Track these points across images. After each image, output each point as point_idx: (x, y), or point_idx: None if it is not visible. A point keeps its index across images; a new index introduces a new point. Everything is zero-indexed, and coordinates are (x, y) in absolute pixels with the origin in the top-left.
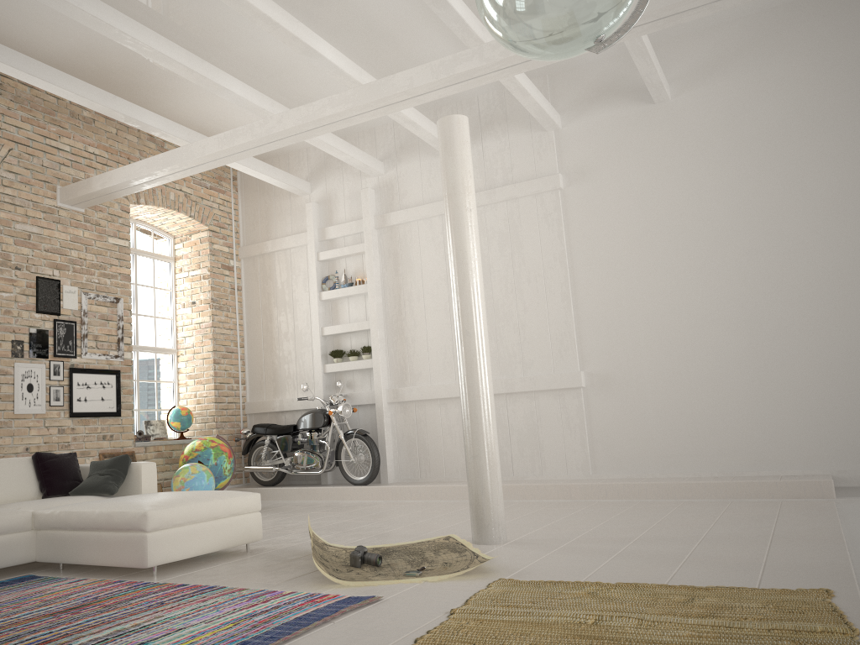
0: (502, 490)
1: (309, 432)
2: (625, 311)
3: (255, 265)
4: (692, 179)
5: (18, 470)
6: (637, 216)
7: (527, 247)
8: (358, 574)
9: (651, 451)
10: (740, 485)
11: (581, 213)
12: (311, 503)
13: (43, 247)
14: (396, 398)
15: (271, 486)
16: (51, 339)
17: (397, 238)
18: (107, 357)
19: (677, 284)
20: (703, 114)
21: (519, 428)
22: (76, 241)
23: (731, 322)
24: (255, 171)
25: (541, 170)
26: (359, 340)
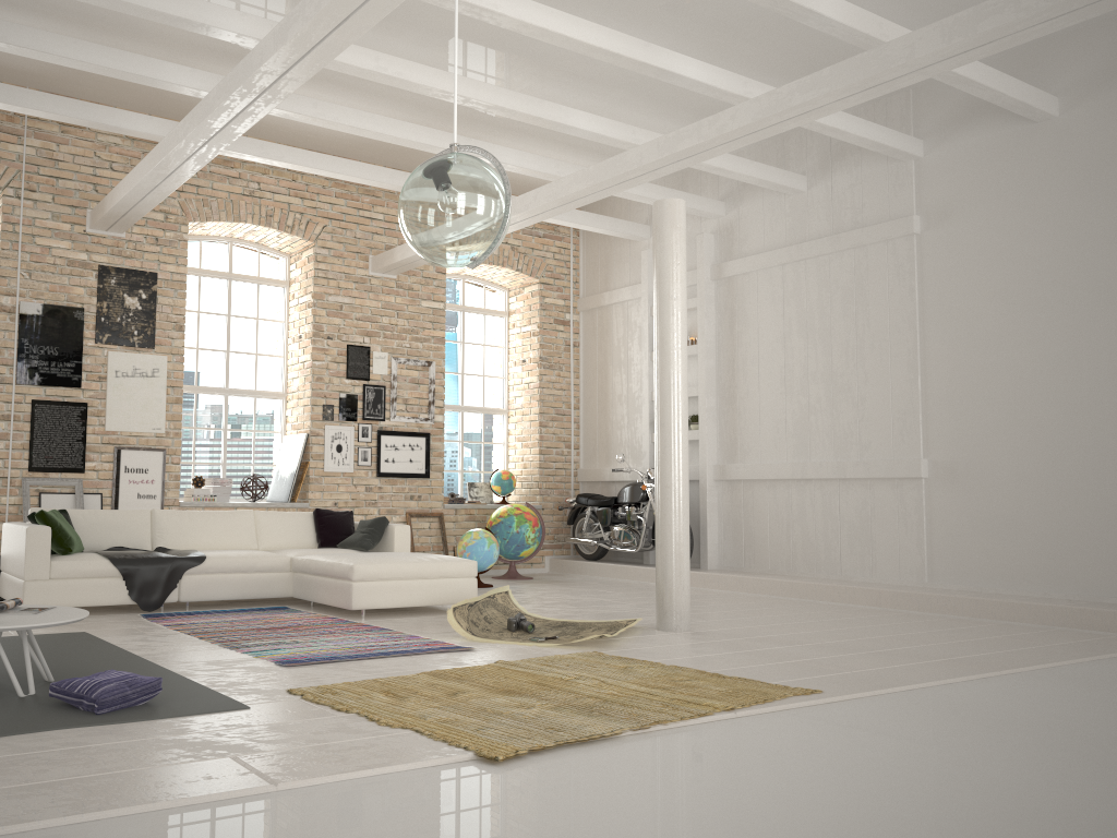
0: (688, 581)
1: (627, 507)
2: (981, 387)
3: (593, 319)
4: (1076, 221)
5: (299, 522)
6: (1004, 268)
7: (872, 305)
8: (500, 635)
9: (998, 561)
10: (1070, 612)
11: (938, 264)
12: (620, 582)
13: (354, 316)
14: (722, 475)
15: (592, 561)
16: (360, 403)
17: (734, 291)
18: (417, 420)
19: (1046, 356)
20: (1098, 135)
21: (850, 521)
22: (387, 308)
23: (1110, 409)
24: (573, 223)
25: (895, 210)
26: (690, 407)
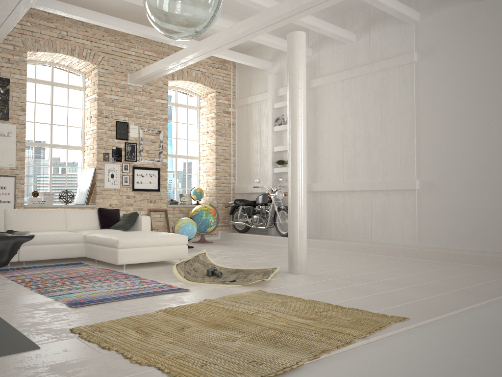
0: (306, 246)
1: (261, 205)
2: (448, 142)
3: (243, 111)
4: None
5: (90, 215)
6: (463, 79)
7: (390, 100)
8: (203, 279)
9: (456, 232)
10: (501, 259)
11: (427, 78)
12: (257, 243)
13: (120, 106)
14: (309, 189)
15: (242, 233)
16: (123, 152)
17: (317, 94)
18: (153, 161)
19: (485, 125)
20: None
21: (377, 212)
22: (137, 102)
23: None
24: (234, 59)
25: (403, 50)
26: None
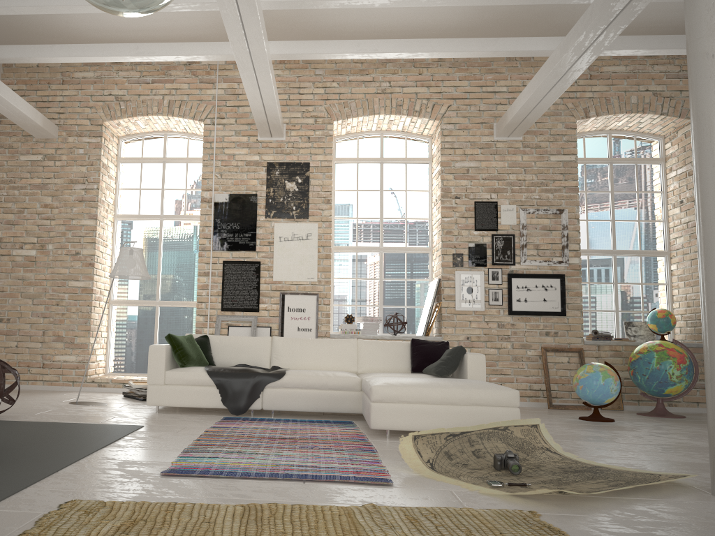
0: None
1: None
2: None
3: None
4: None
5: (396, 350)
6: None
7: None
8: (470, 472)
9: None
10: None
11: None
12: None
13: (480, 177)
14: None
15: None
16: (489, 251)
17: None
18: (549, 263)
19: None
20: None
21: None
22: (513, 166)
23: None
24: None
25: None
26: None
